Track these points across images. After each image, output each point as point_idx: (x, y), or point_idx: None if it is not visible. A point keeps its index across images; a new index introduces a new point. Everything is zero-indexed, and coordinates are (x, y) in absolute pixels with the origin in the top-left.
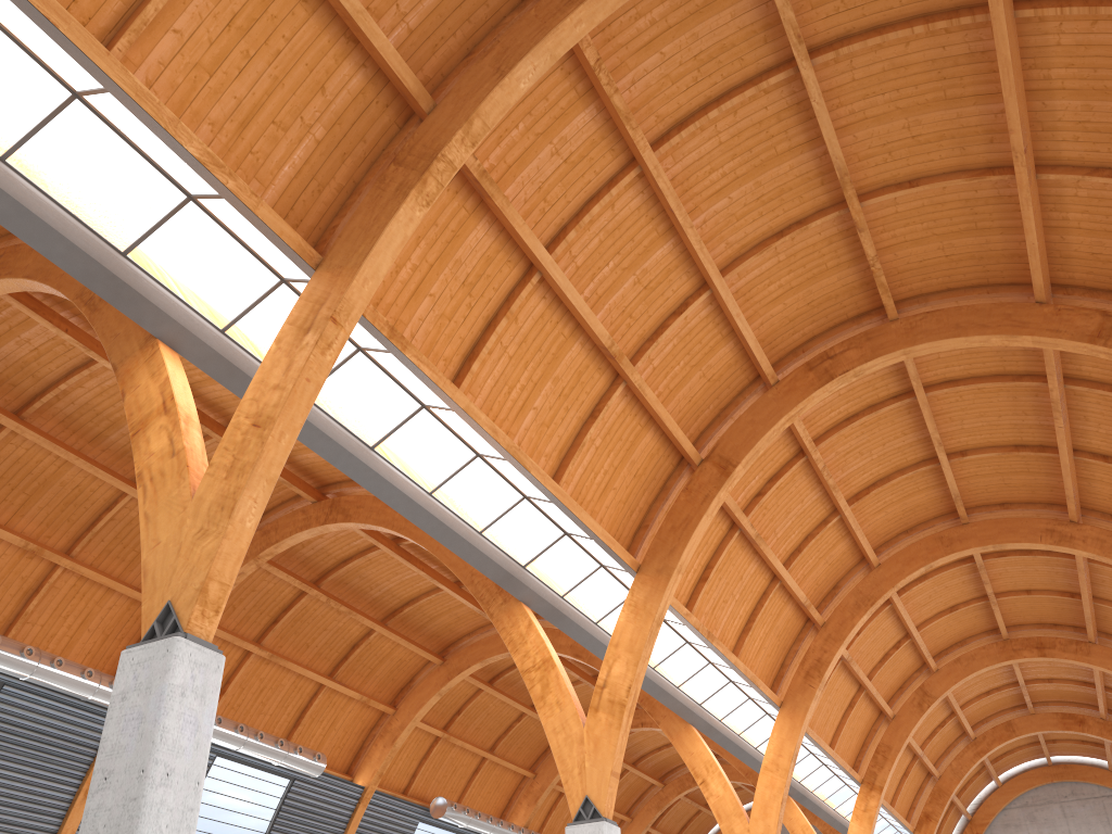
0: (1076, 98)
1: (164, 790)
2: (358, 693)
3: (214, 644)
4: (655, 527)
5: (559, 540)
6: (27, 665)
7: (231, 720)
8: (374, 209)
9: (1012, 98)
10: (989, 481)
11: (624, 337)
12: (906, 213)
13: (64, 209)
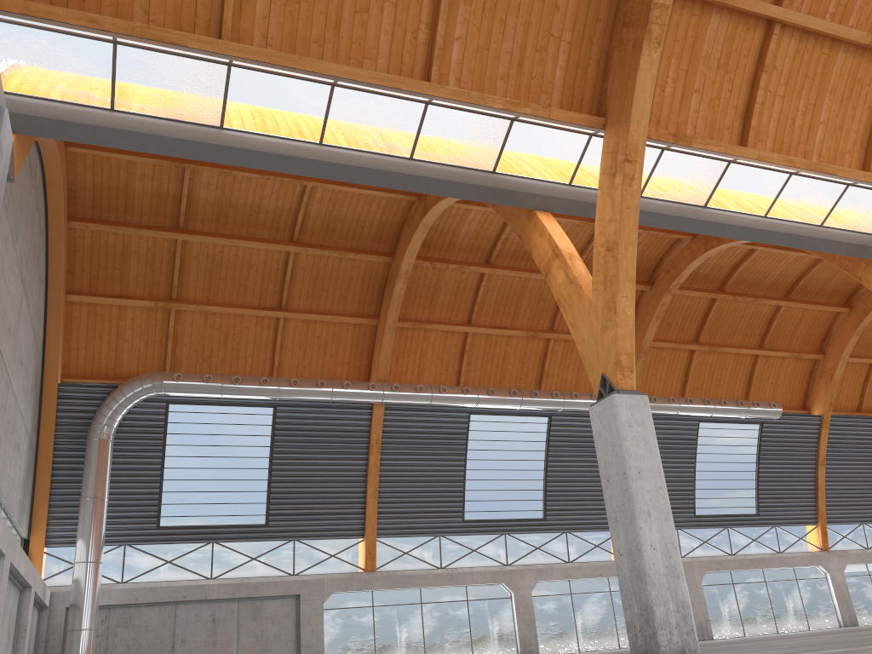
0: None
1: (640, 481)
2: (788, 352)
3: (666, 352)
4: None
5: None
6: (558, 402)
7: (699, 398)
8: (623, 68)
9: None
10: None
11: None
12: None
13: (451, 165)
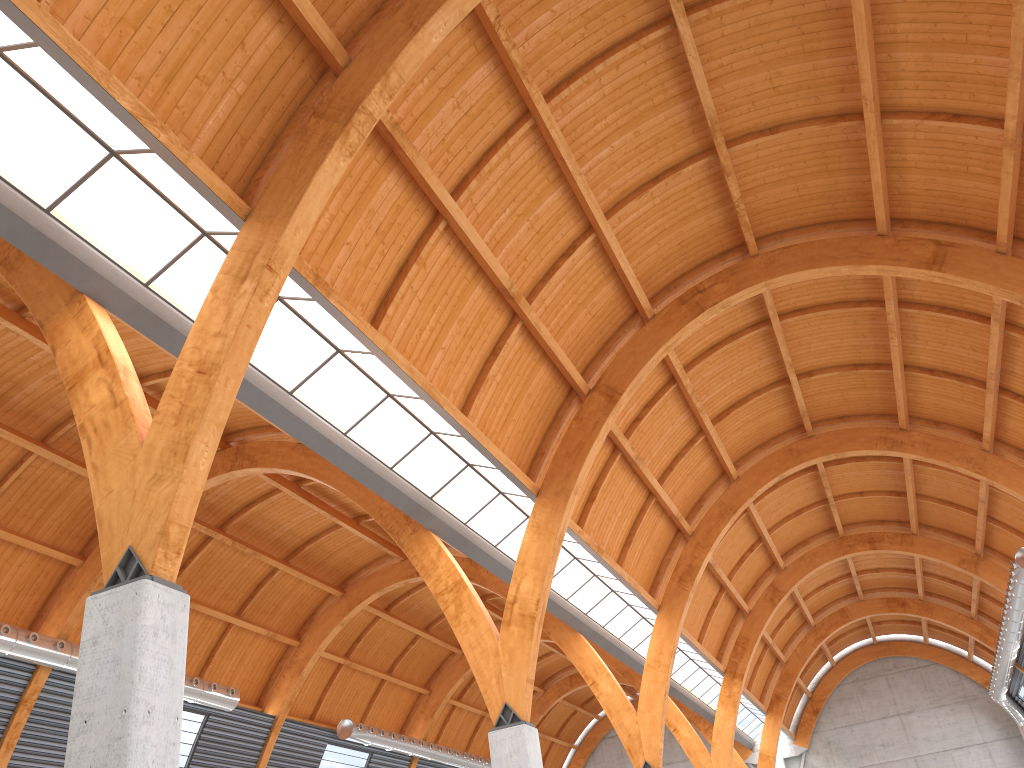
0: (918, 50)
1: (147, 727)
2: (265, 629)
3: None
4: (549, 454)
5: (463, 471)
6: None
7: None
8: (299, 160)
9: (864, 50)
10: (831, 398)
11: (520, 279)
12: (766, 158)
13: None
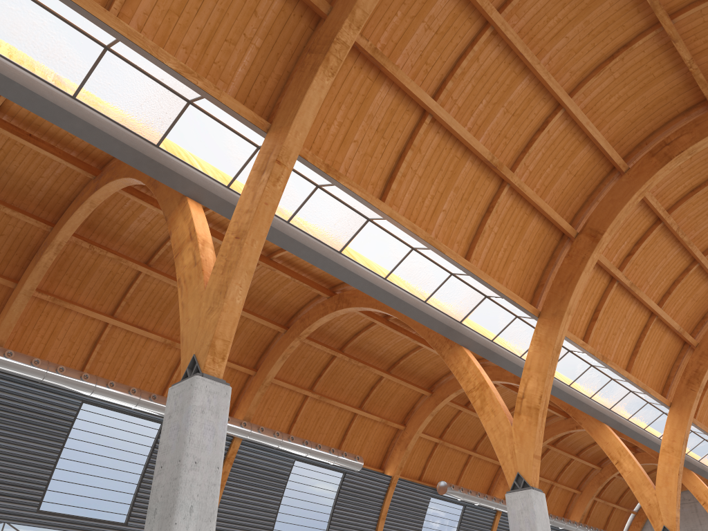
0: None
1: (194, 472)
2: (379, 417)
3: (284, 392)
4: (550, 285)
5: (482, 301)
6: None
7: (300, 438)
8: (298, 85)
9: None
10: None
11: (503, 152)
12: None
13: (116, 122)
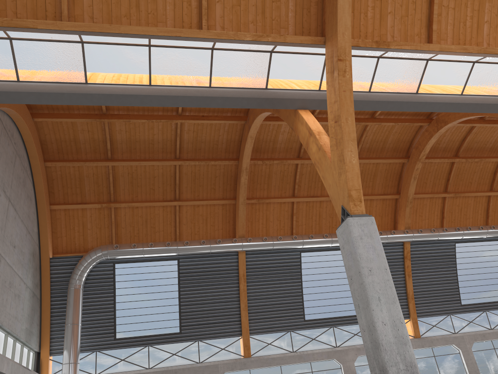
0: None
1: (371, 276)
2: None
3: (426, 201)
4: None
5: None
6: None
7: (452, 227)
8: (330, 1)
9: None
10: None
11: None
12: None
13: (237, 88)
